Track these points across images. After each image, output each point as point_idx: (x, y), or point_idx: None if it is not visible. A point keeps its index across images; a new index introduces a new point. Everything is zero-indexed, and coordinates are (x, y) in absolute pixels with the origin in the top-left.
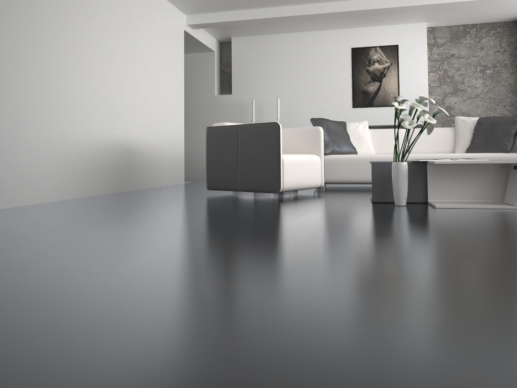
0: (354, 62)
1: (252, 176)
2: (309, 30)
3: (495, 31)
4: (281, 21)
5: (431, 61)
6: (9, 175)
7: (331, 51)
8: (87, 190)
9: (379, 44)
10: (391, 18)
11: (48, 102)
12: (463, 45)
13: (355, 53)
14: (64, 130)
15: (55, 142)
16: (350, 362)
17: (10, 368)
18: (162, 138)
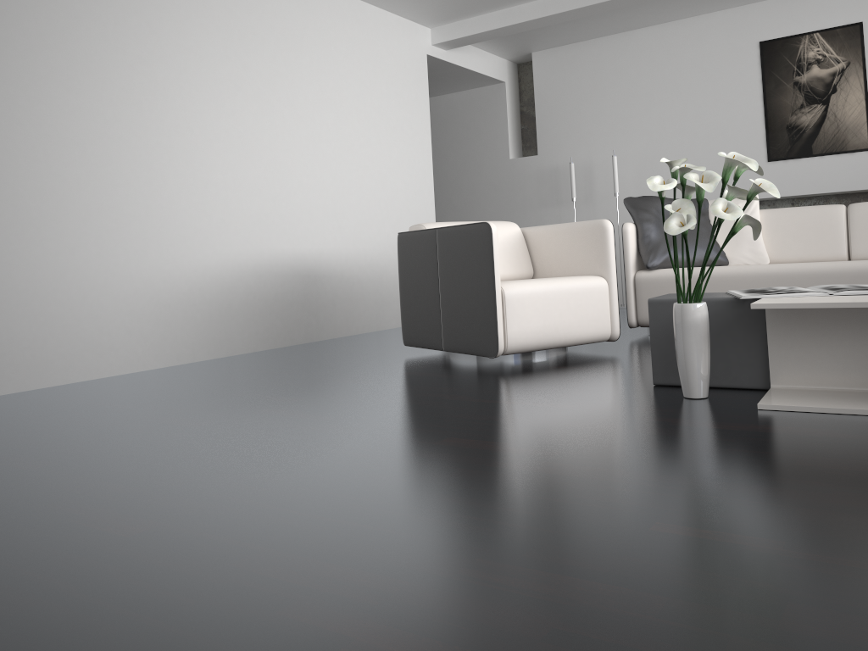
0: (766, 70)
1: (458, 324)
2: (671, 19)
3: None
4: (596, 13)
5: None
6: (59, 334)
7: (719, 53)
8: (218, 348)
9: (820, 26)
10: None
11: (129, 213)
12: None
13: (768, 51)
14: (166, 253)
15: (148, 275)
16: None
17: None
18: (383, 247)
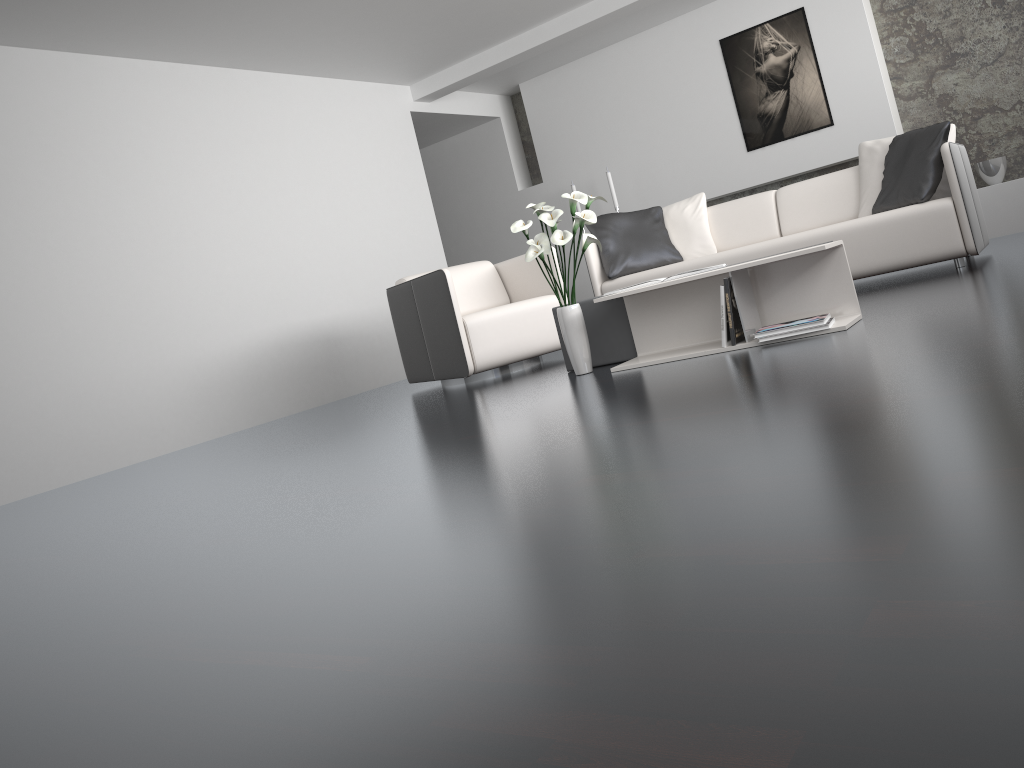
0: (730, 65)
1: (440, 356)
2: (637, 32)
3: None
4: (555, 46)
5: (886, 15)
6: (117, 425)
7: (686, 57)
8: (256, 416)
9: (768, 16)
10: None
11: (157, 316)
12: None
13: (728, 47)
14: (194, 344)
15: (183, 364)
16: None
17: None
18: None
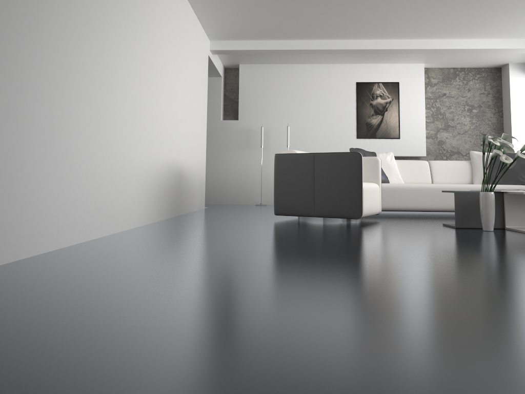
0: (358, 95)
1: (330, 202)
2: (317, 63)
3: (480, 75)
4: (303, 53)
5: (425, 99)
6: (122, 197)
7: (337, 84)
8: (158, 214)
9: (382, 80)
10: (396, 57)
11: (142, 124)
12: (453, 86)
13: (360, 87)
14: (150, 152)
15: (145, 164)
16: None
17: None
18: (195, 162)
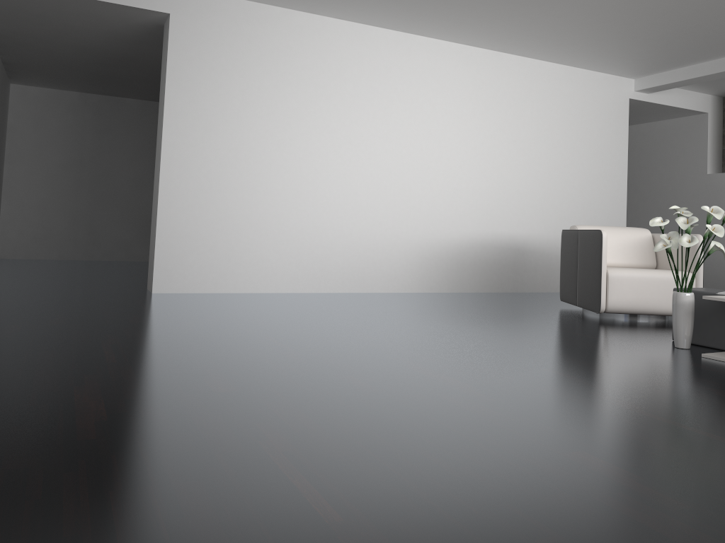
0: None
1: (584, 290)
2: None
3: None
4: None
5: None
6: (370, 266)
7: None
8: (454, 286)
9: None
10: None
11: (410, 206)
12: None
13: None
14: (428, 229)
15: (418, 240)
16: (207, 360)
17: (155, 338)
18: None
